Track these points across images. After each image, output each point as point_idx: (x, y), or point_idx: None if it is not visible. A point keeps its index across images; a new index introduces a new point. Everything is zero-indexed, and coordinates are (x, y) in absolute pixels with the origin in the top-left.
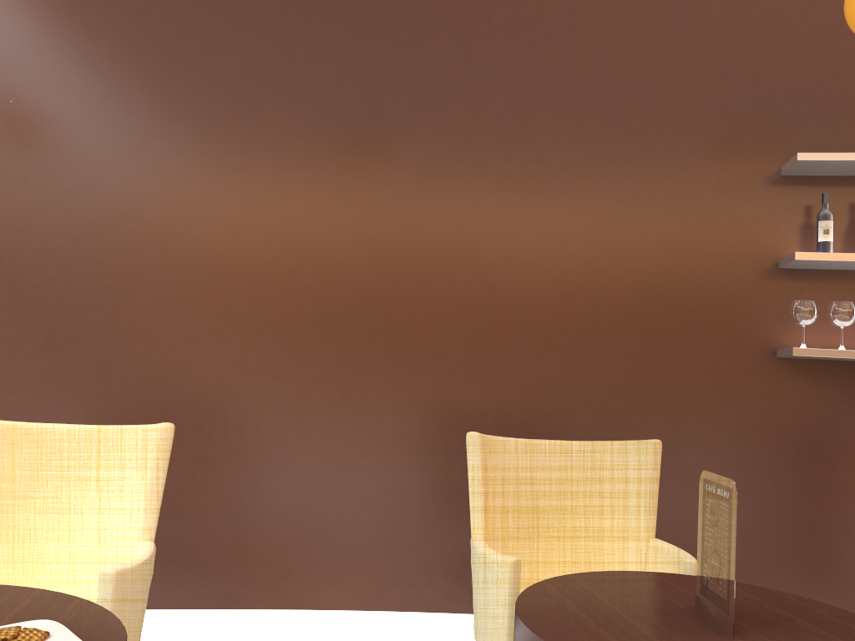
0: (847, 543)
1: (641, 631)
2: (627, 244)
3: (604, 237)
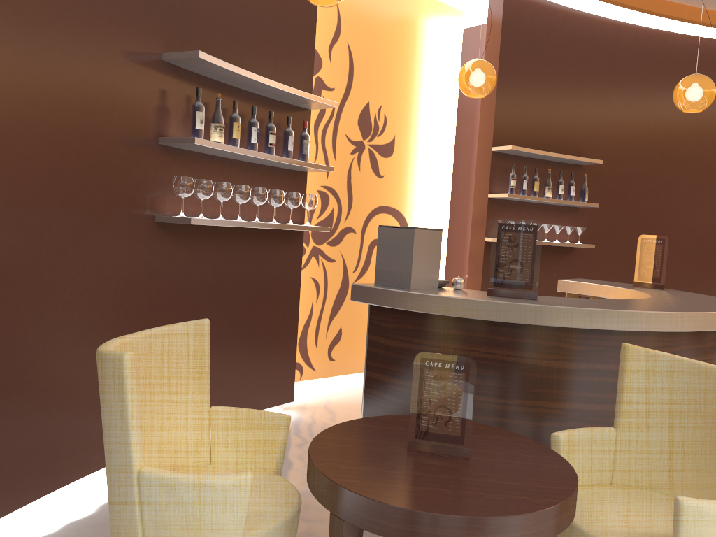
0: None
1: (460, 479)
2: (53, 99)
3: (33, 86)
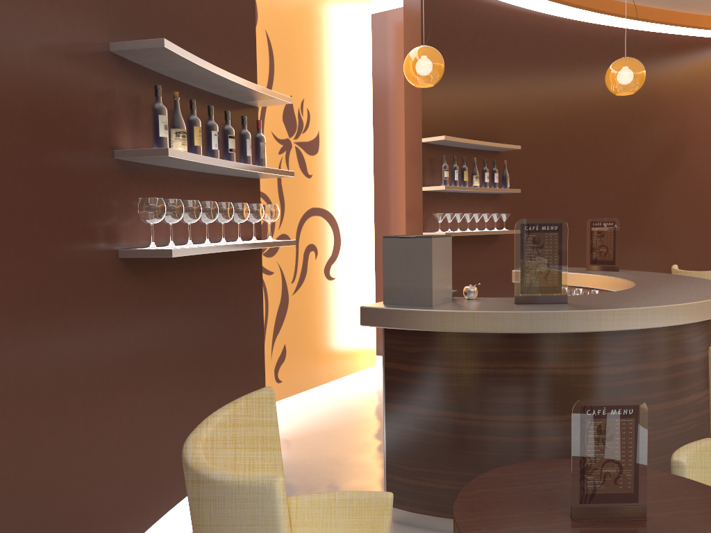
0: (164, 423)
1: None
2: None
3: None
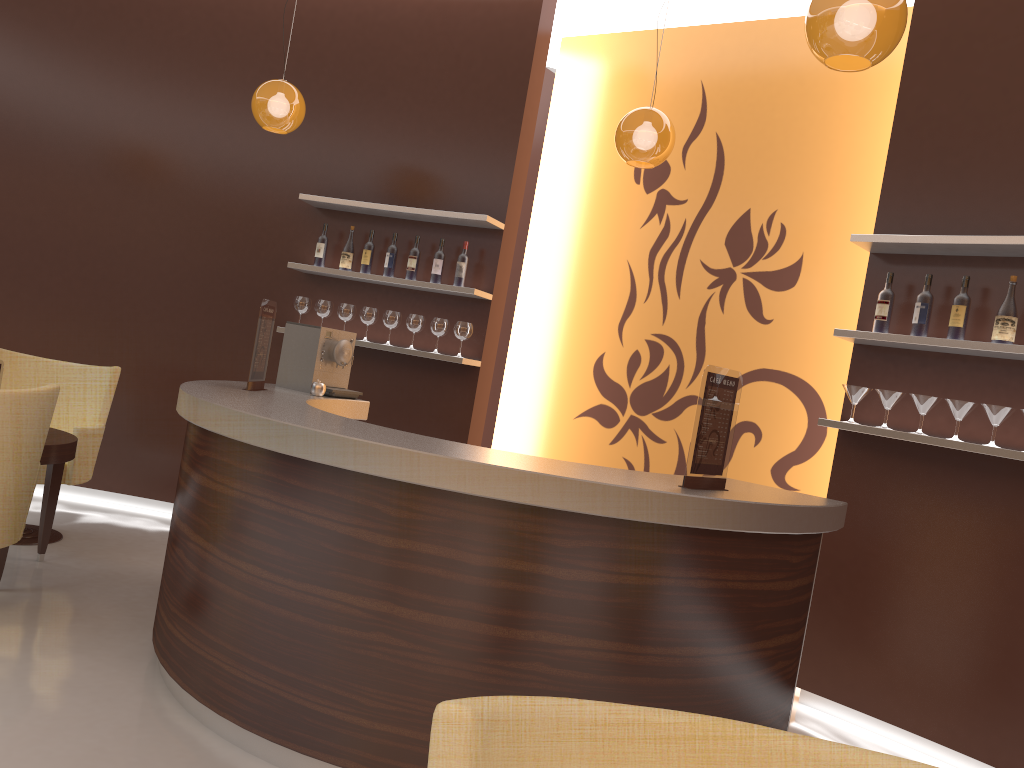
0: None
1: None
2: (208, 244)
3: (193, 237)
